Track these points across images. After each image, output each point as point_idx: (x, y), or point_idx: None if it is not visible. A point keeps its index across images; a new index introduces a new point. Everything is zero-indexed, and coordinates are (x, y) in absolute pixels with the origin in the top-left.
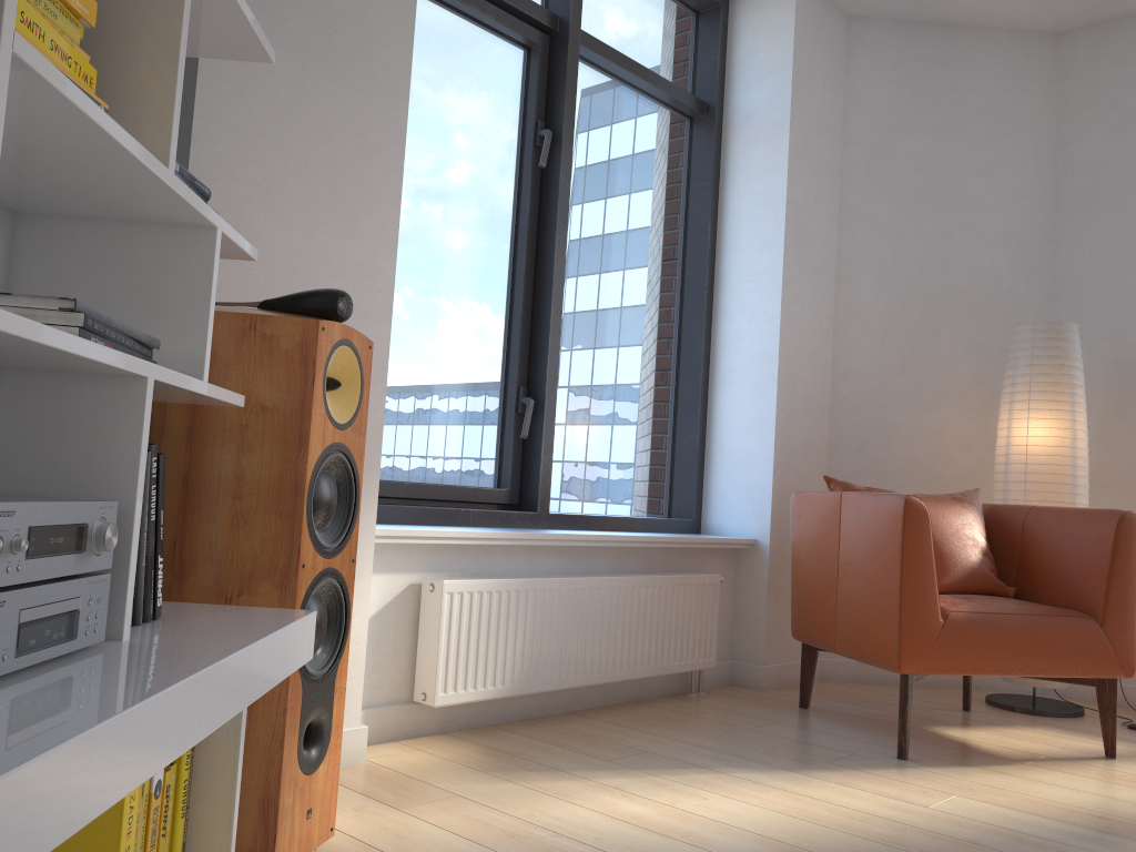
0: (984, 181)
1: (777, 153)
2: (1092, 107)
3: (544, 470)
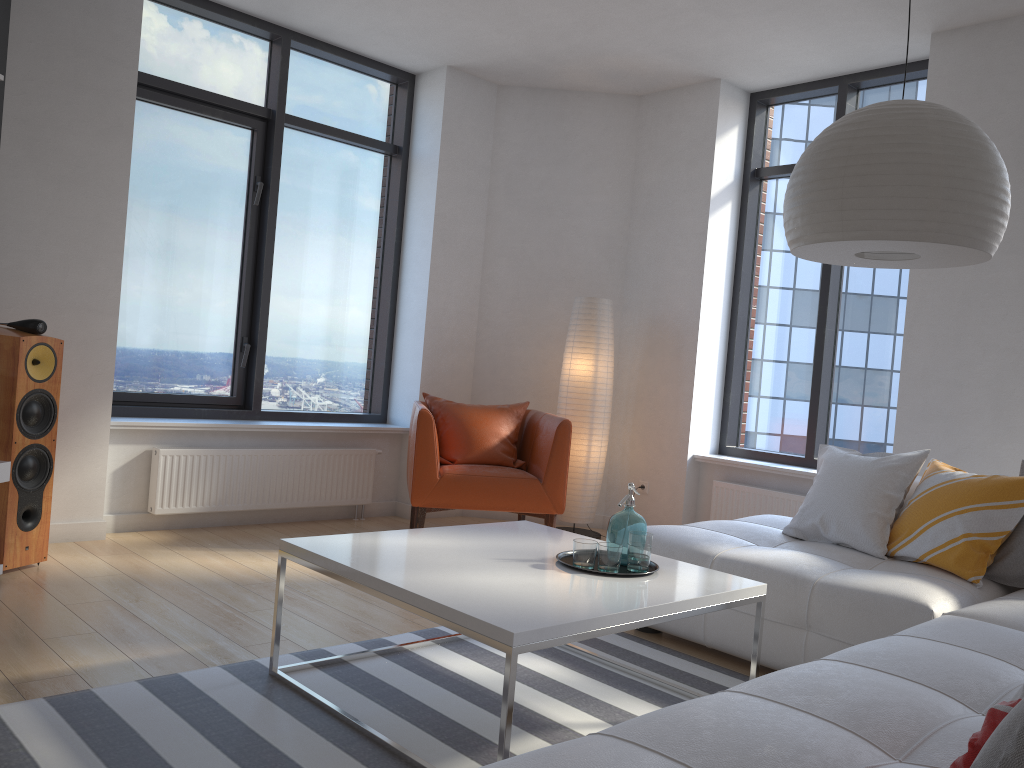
0: (584, 197)
1: (432, 184)
2: (652, 149)
3: (257, 386)
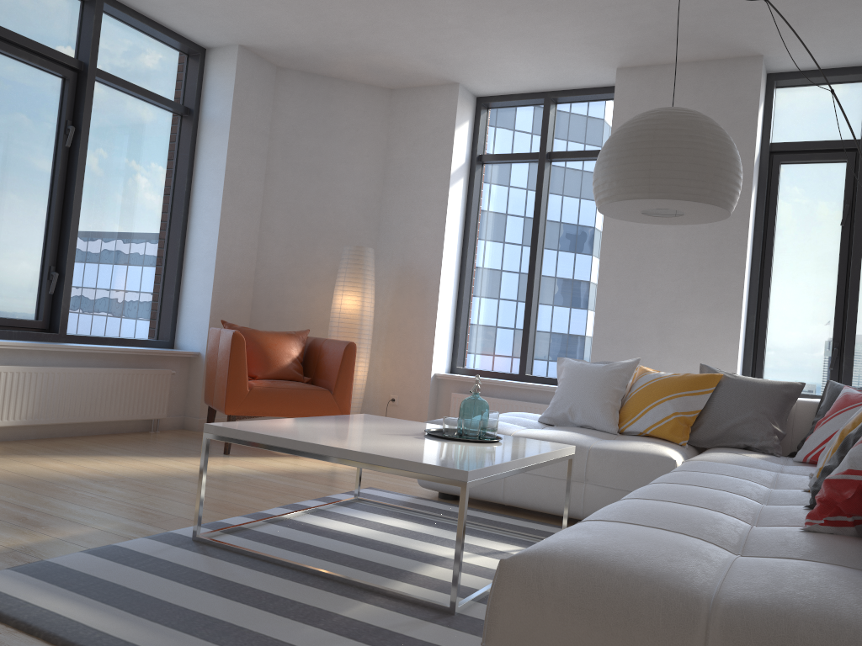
0: (346, 166)
1: (223, 143)
2: (402, 132)
3: (64, 311)
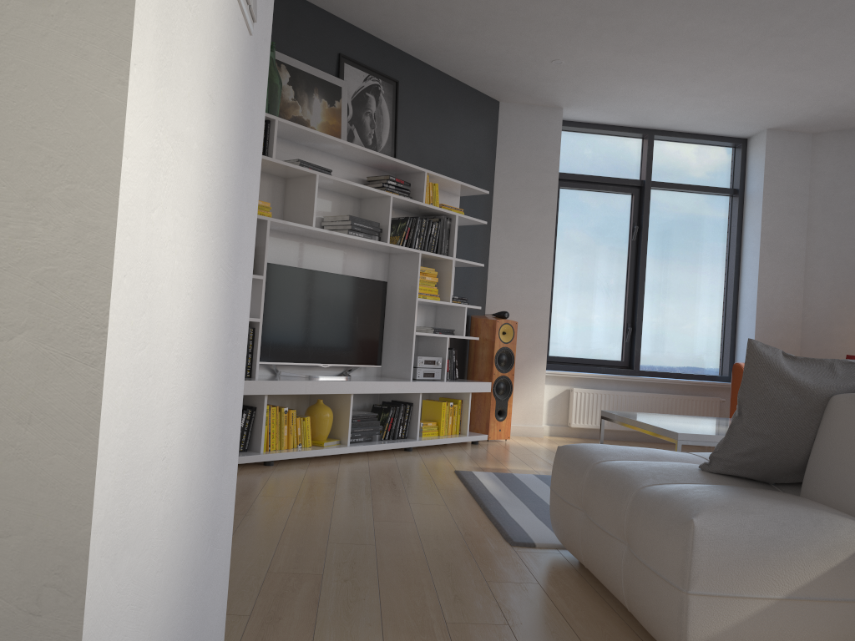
0: None
1: (758, 212)
2: None
3: (636, 354)
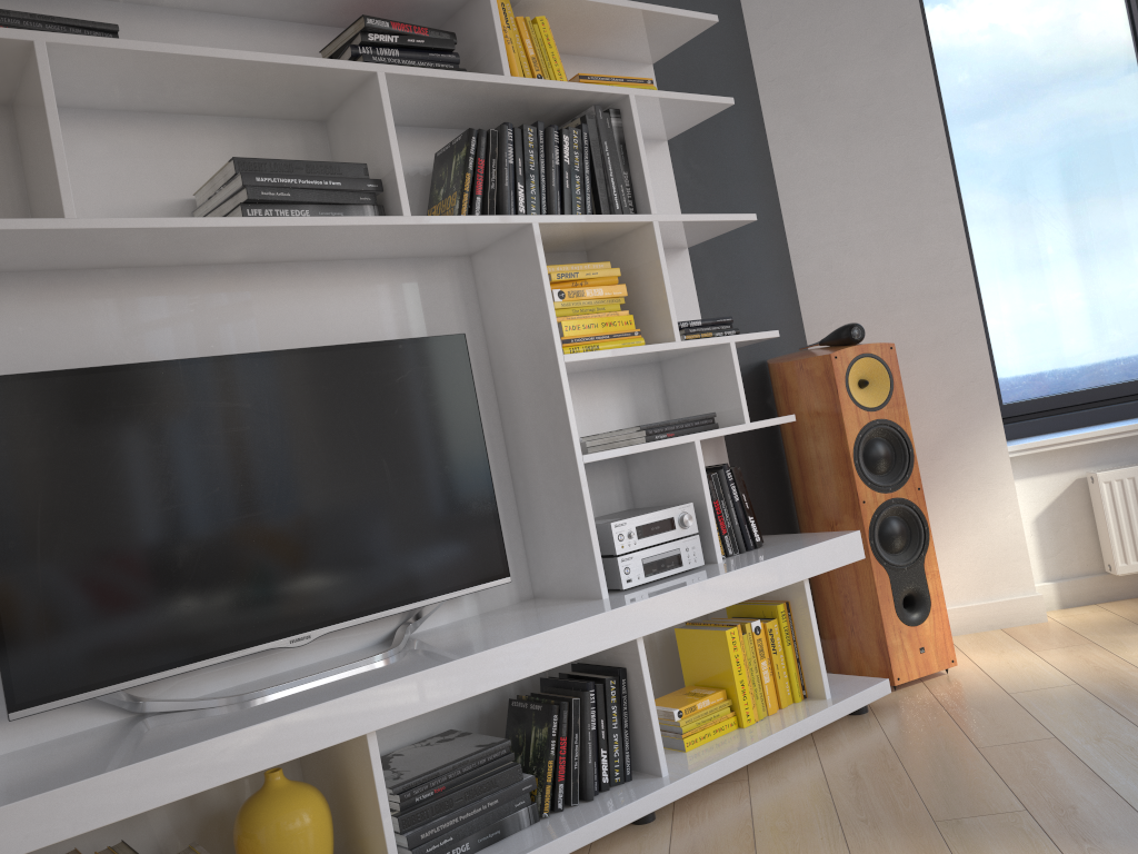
0: None
1: None
2: None
3: None
